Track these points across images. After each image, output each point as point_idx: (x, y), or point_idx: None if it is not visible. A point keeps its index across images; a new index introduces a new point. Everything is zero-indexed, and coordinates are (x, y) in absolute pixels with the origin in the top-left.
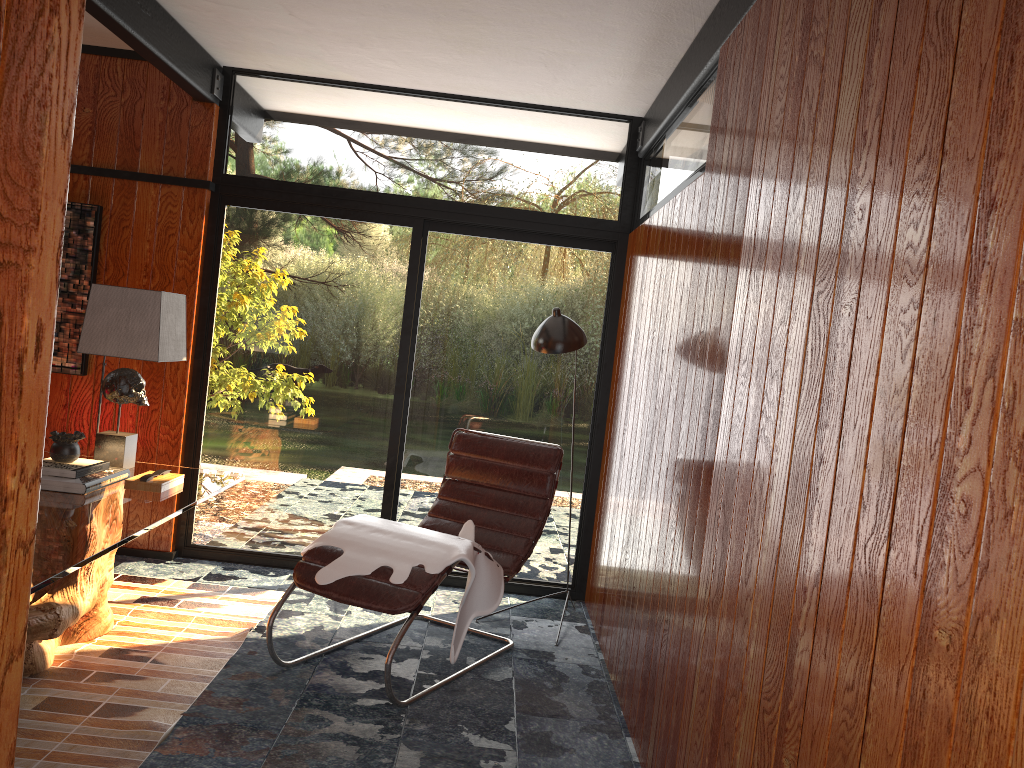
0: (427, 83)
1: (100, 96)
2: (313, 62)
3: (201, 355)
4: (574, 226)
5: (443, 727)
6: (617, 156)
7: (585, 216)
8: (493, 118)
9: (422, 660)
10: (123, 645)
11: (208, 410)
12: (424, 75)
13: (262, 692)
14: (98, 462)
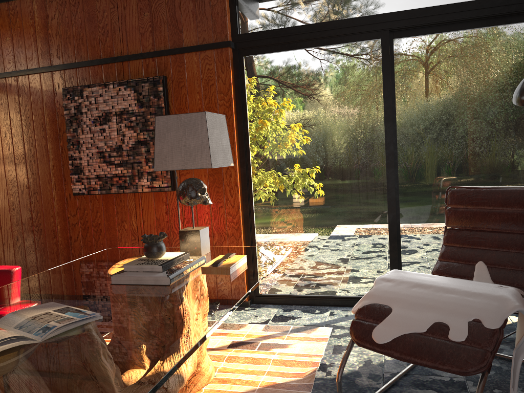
0: None
1: (152, 2)
2: None
3: (244, 164)
4: (521, 2)
5: None
6: None
7: None
8: None
9: None
10: None
11: (255, 202)
12: None
13: None
14: (180, 254)
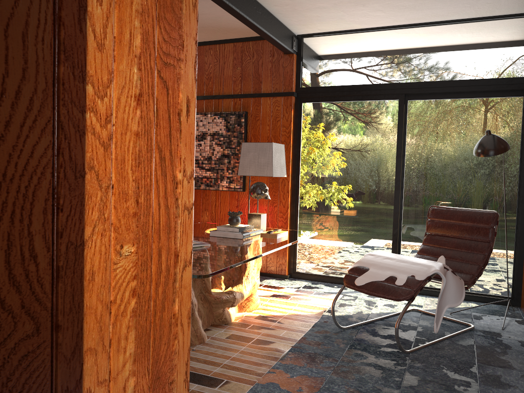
0: (401, 20)
1: (243, 60)
2: (339, 22)
3: (295, 178)
4: (497, 84)
5: (431, 366)
6: (523, 38)
7: (503, 77)
8: (441, 31)
9: (418, 331)
10: (264, 314)
11: (300, 205)
12: (399, 15)
13: (330, 340)
14: (248, 225)
